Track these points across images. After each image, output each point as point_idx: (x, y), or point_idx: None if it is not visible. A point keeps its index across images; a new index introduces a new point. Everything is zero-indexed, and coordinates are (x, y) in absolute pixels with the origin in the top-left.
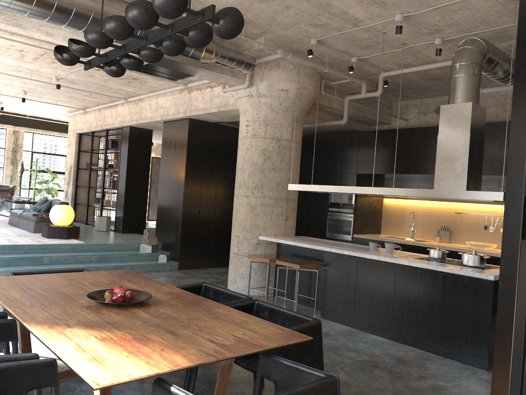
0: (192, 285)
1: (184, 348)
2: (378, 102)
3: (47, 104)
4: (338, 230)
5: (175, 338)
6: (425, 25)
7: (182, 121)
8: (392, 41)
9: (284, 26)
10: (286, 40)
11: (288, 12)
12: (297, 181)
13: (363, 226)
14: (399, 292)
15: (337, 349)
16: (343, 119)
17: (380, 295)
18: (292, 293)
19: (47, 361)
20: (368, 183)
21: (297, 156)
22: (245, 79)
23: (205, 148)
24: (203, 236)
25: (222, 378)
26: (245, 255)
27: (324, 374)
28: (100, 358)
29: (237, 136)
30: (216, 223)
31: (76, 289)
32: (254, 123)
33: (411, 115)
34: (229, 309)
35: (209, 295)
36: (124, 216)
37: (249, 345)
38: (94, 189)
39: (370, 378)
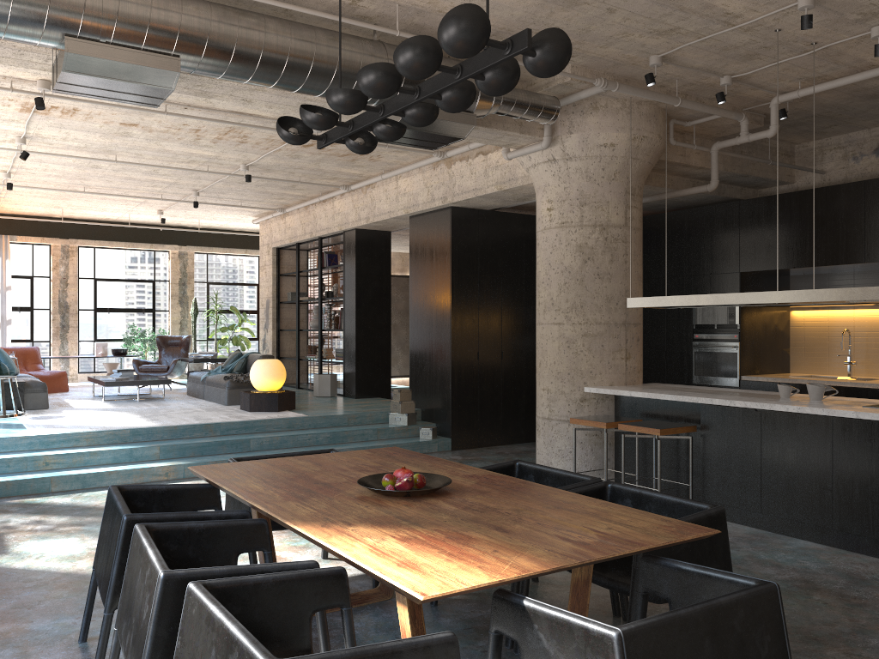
0: (499, 465)
1: (527, 549)
2: (769, 147)
3: (227, 207)
4: (714, 370)
5: (508, 535)
6: (852, 7)
7: (440, 213)
8: (793, 42)
9: (605, 41)
10: (608, 64)
11: (612, 17)
12: (640, 292)
13: (757, 360)
14: (843, 465)
15: (741, 564)
16: (711, 182)
17: (808, 473)
18: (646, 478)
19: (334, 571)
20: (760, 287)
21: (636, 251)
22: (543, 134)
23: (479, 252)
24: (487, 394)
25: (576, 599)
26: (563, 420)
27: (754, 580)
28: (412, 563)
29: (529, 228)
30: (506, 373)
31: (335, 476)
32: (561, 204)
33: (830, 164)
34: (573, 496)
35: (527, 479)
36: (357, 372)
37: (623, 543)
38: (305, 333)
39: (807, 606)
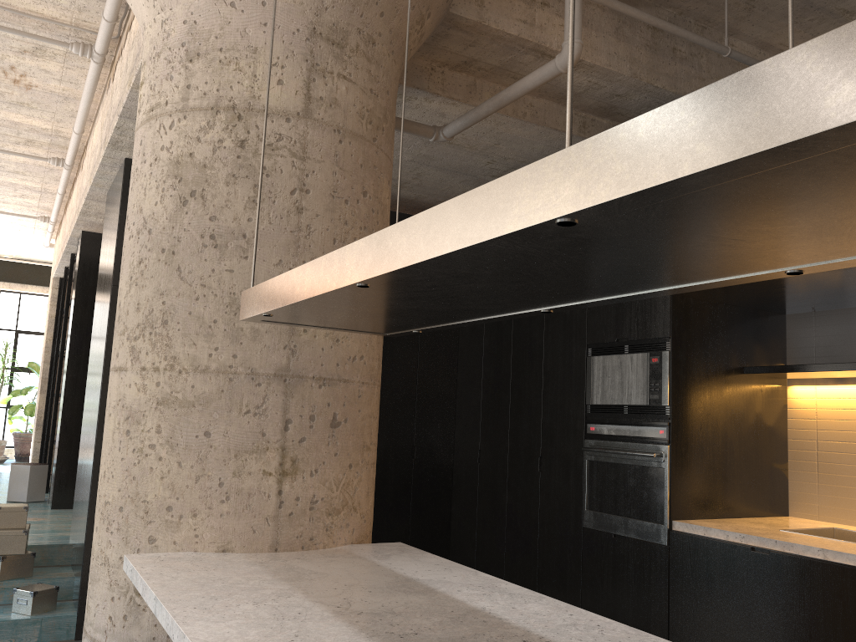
0: None
1: None
2: (726, 20)
3: None
4: (622, 503)
5: None
6: None
7: (119, 175)
8: None
9: None
10: None
11: None
12: None
13: (714, 487)
14: None
15: None
16: (563, 45)
17: None
18: None
19: None
20: (720, 331)
21: (345, 190)
22: None
23: None
24: None
25: None
26: None
27: None
28: None
29: None
30: None
31: None
32: (153, 65)
33: None
34: None
35: None
36: (59, 463)
37: None
38: None
39: None
